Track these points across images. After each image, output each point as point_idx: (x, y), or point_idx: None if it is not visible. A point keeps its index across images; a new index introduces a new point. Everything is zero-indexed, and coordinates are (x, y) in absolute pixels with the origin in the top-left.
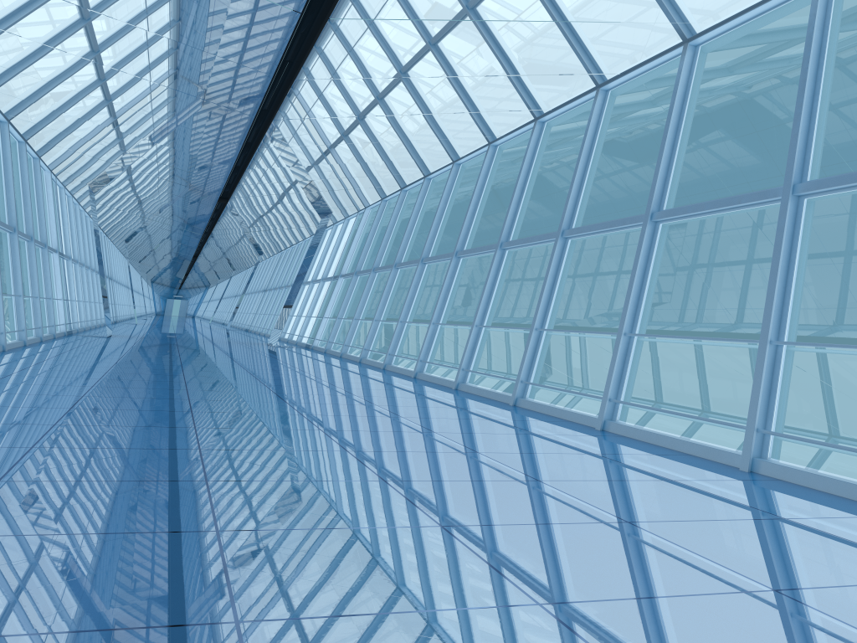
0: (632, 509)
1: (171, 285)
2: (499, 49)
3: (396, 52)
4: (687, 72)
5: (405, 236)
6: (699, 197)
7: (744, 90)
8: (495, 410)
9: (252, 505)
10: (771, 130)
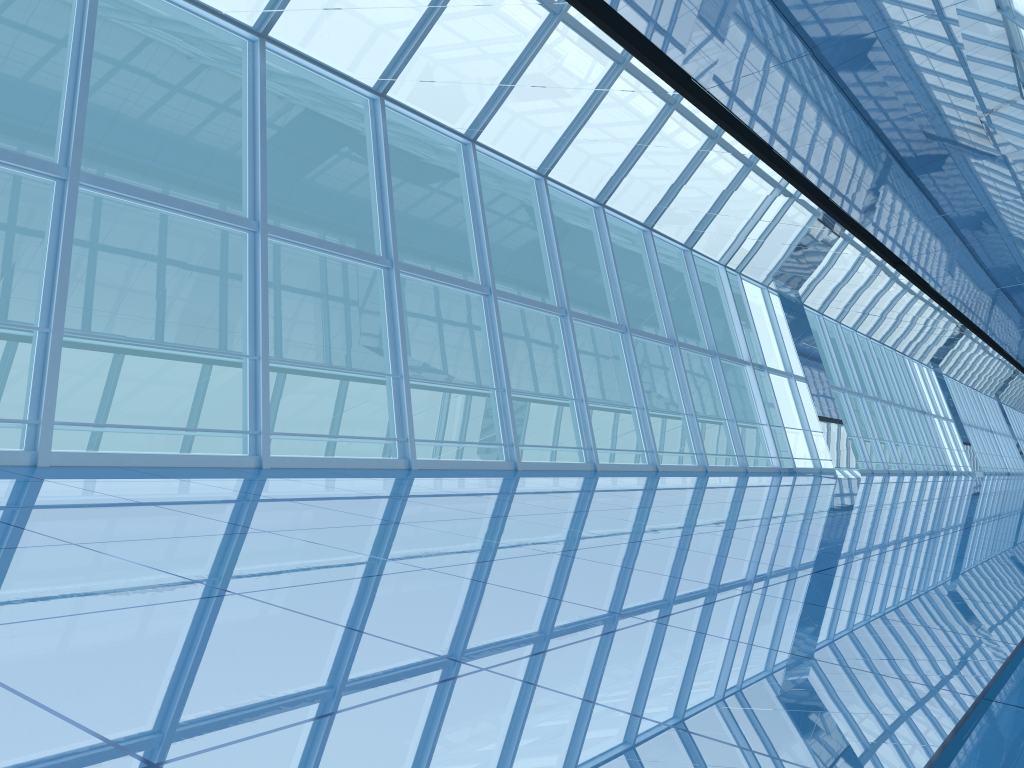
0: None
1: None
2: None
3: None
4: None
5: None
6: None
7: None
8: None
9: None
10: None
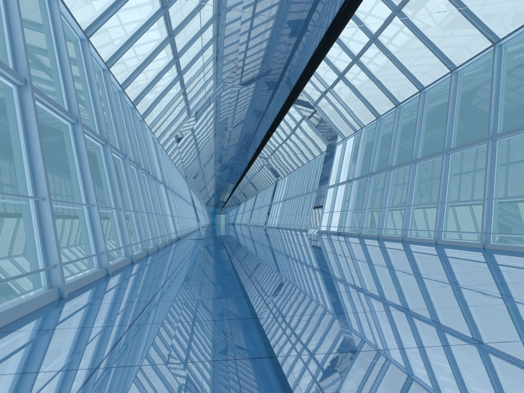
0: None
1: (217, 205)
2: None
3: None
4: None
5: (415, 138)
6: None
7: None
8: None
9: None
10: None
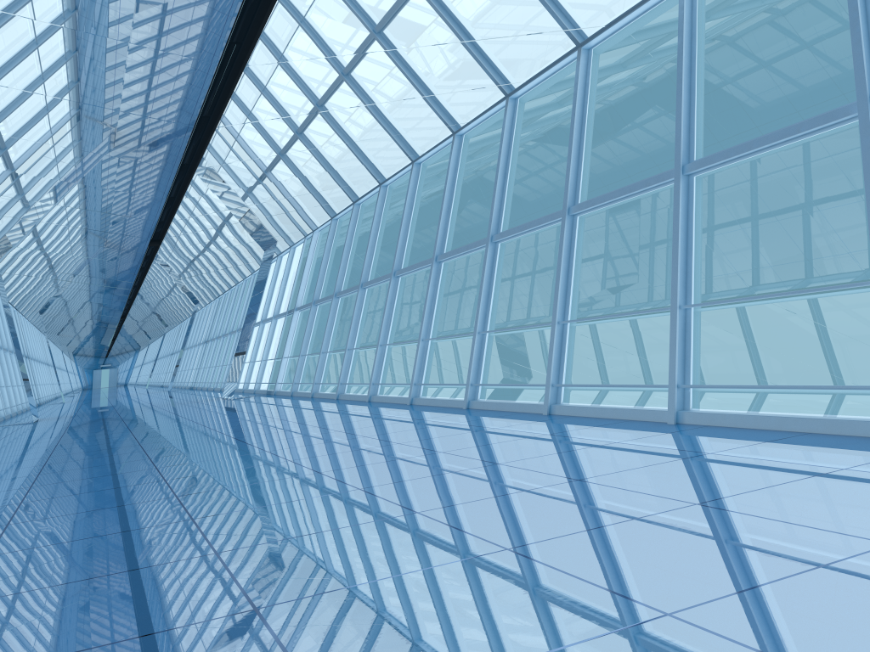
0: (865, 522)
1: (96, 354)
2: (485, 1)
3: (368, 14)
4: (689, 8)
5: (368, 252)
6: (639, 176)
7: (666, 66)
8: (535, 424)
9: (354, 642)
10: (697, 101)
